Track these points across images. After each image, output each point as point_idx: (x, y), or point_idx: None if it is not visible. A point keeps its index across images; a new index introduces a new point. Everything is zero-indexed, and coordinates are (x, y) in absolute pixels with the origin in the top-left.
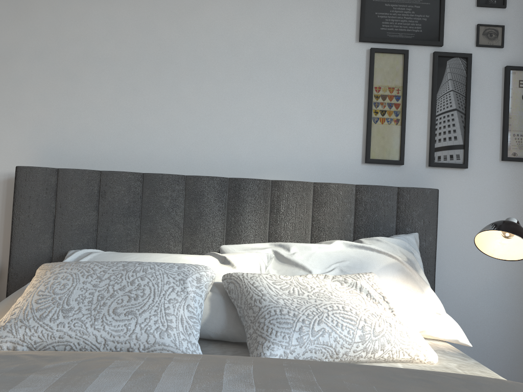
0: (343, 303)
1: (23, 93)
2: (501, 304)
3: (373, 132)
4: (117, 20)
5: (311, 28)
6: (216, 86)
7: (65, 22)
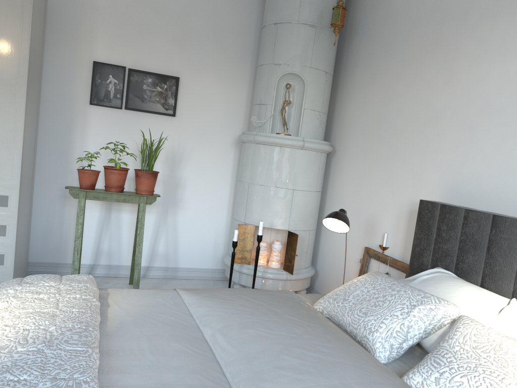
0: (511, 376)
1: (443, 143)
2: None
3: None
4: (510, 73)
5: None
6: None
7: (474, 83)
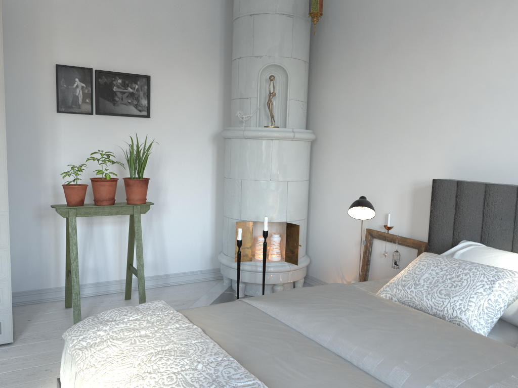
0: None
1: (443, 123)
2: None
3: None
4: (511, 56)
5: None
6: None
7: (471, 65)
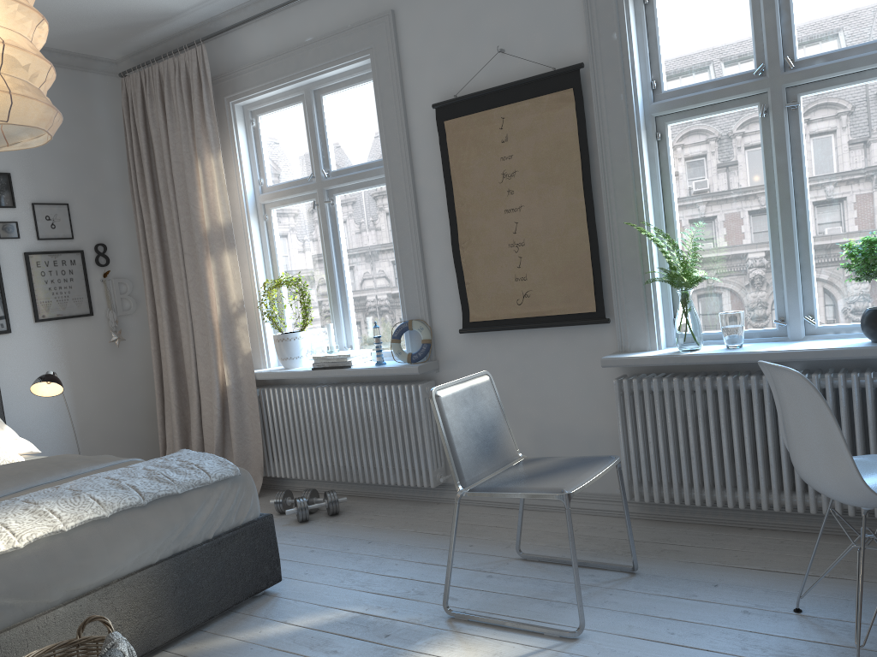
0: None
1: None
2: (56, 424)
3: None
4: None
5: None
6: None
7: None
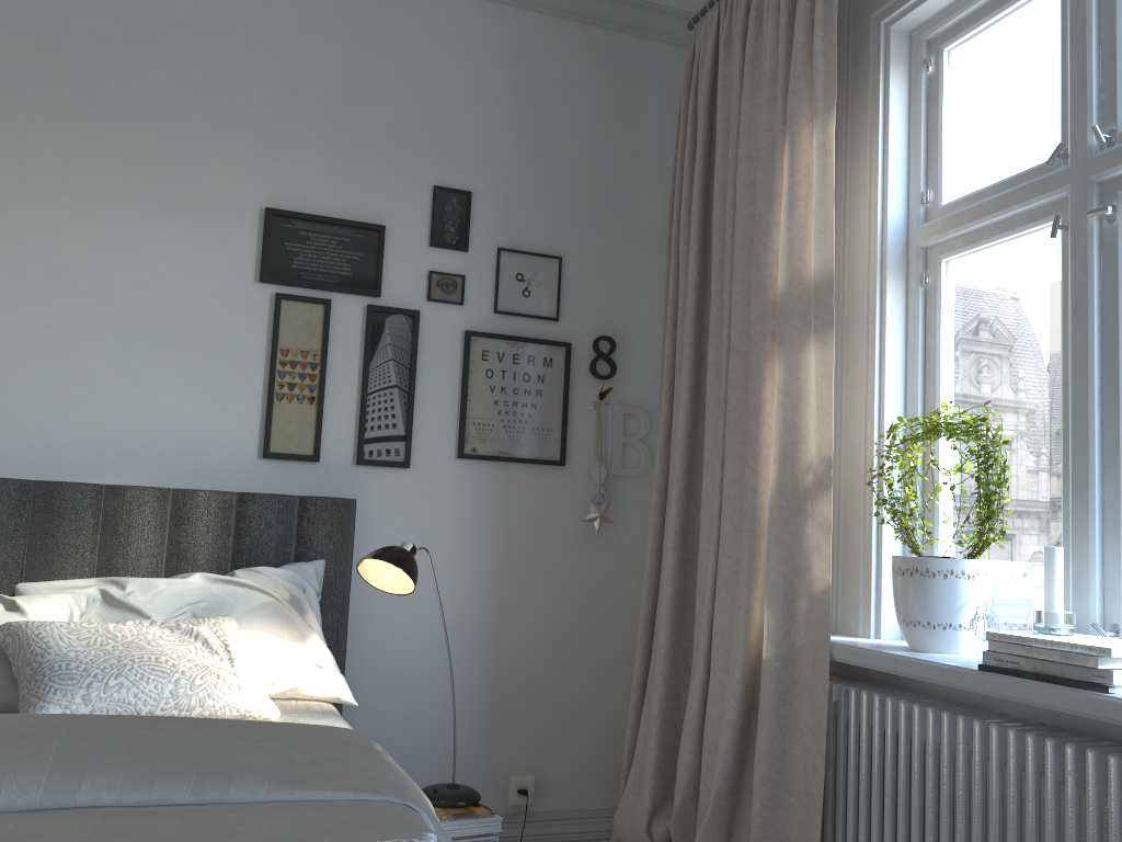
0: (160, 653)
1: None
2: (452, 655)
3: (275, 414)
4: None
5: (187, 256)
6: (24, 334)
7: None
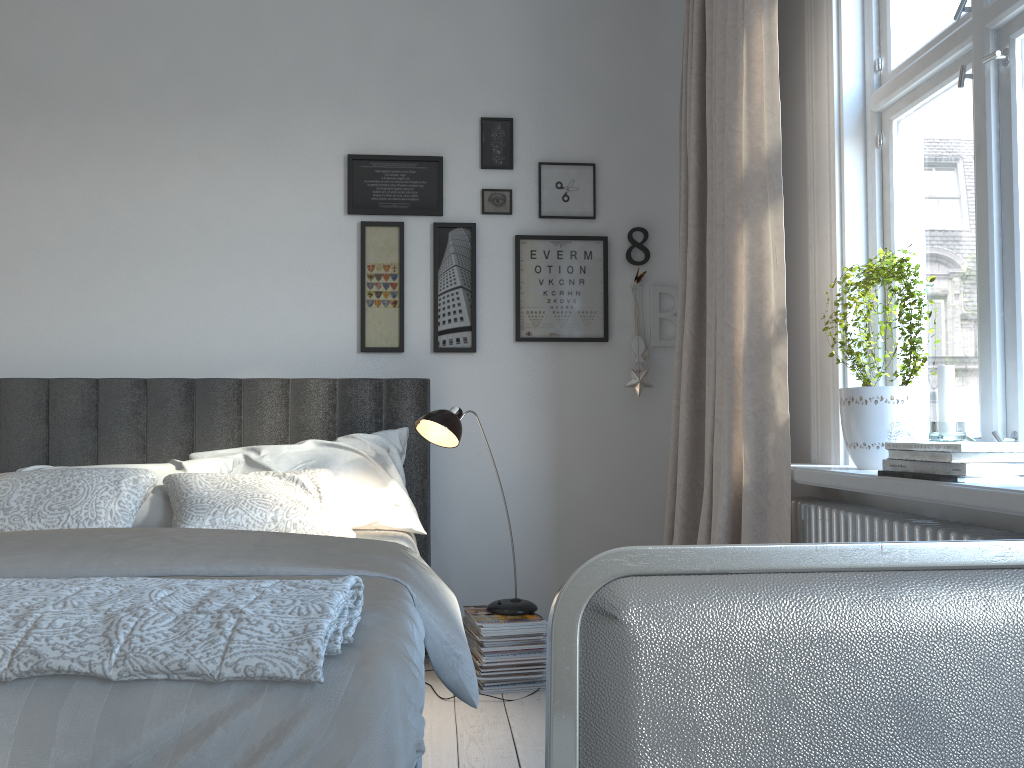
0: (266, 492)
1: None
2: (522, 501)
3: (367, 317)
4: (62, 201)
5: (292, 201)
6: (184, 272)
7: None
